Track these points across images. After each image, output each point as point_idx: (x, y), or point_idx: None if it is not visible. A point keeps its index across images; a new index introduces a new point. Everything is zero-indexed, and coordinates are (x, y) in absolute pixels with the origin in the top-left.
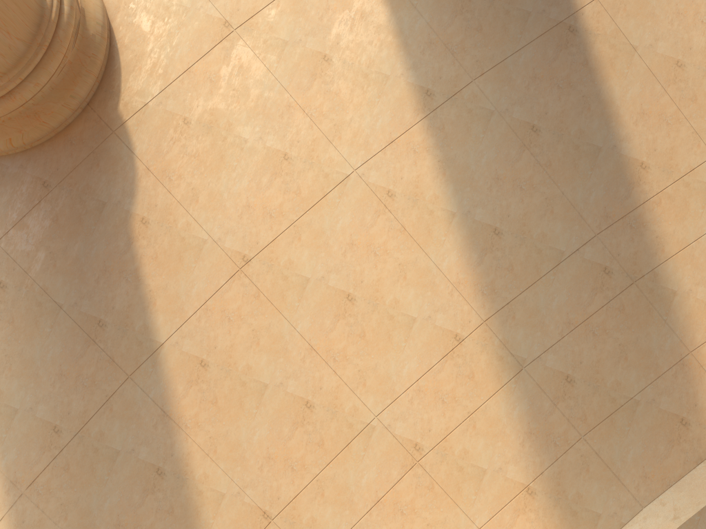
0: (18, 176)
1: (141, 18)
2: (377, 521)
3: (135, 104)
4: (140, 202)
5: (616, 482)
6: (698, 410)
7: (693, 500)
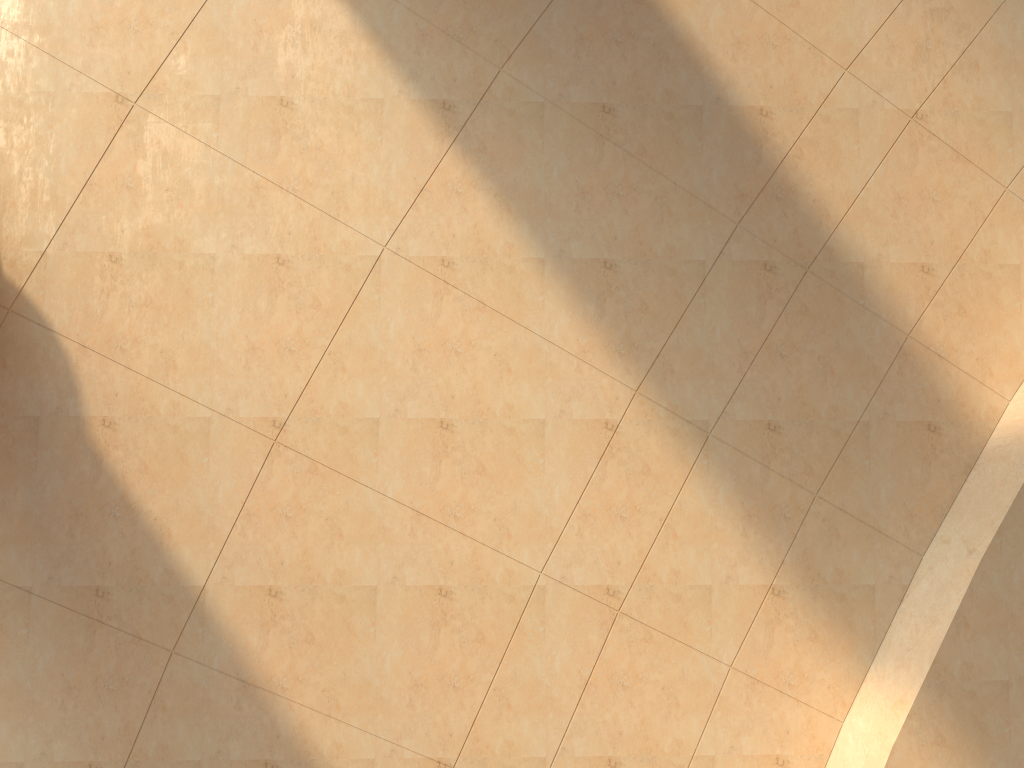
0: None
1: None
2: (595, 711)
3: (27, 258)
4: (91, 397)
5: (878, 537)
6: (944, 405)
7: (984, 521)
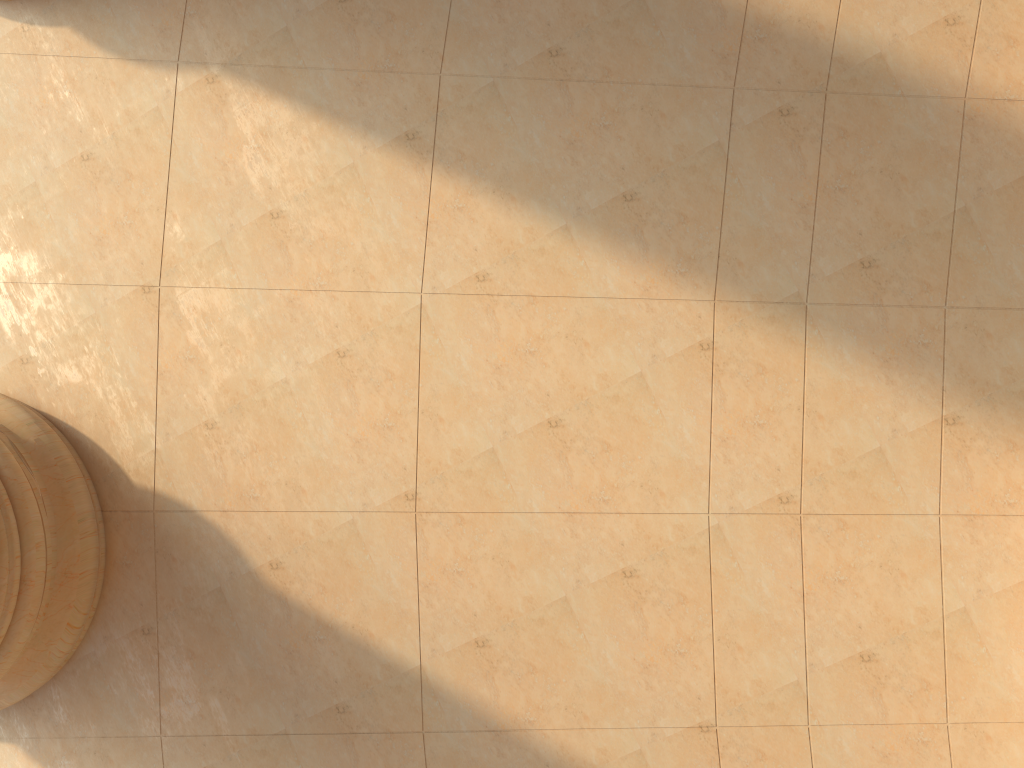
0: (113, 651)
1: (63, 374)
2: (825, 617)
3: (145, 462)
4: (251, 550)
5: None
6: None
7: None
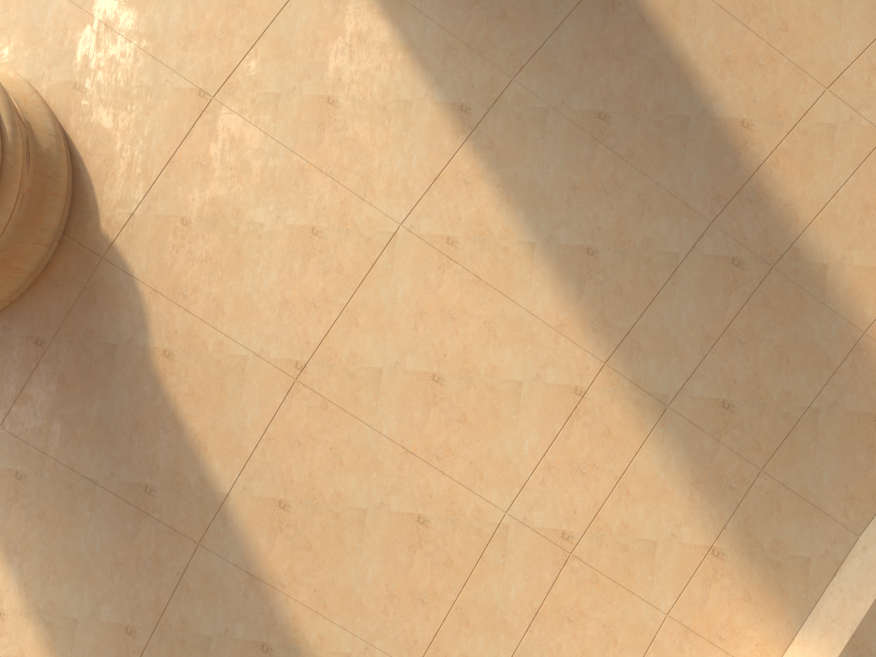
0: (4, 341)
1: (99, 114)
2: (542, 638)
3: (119, 217)
4: (157, 332)
5: (817, 514)
6: None
7: None
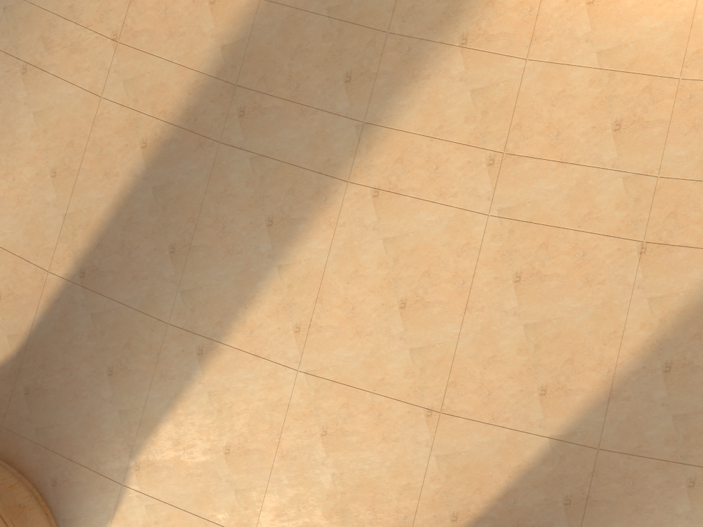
0: None
1: None
2: (580, 150)
3: None
4: None
5: None
6: None
7: None
